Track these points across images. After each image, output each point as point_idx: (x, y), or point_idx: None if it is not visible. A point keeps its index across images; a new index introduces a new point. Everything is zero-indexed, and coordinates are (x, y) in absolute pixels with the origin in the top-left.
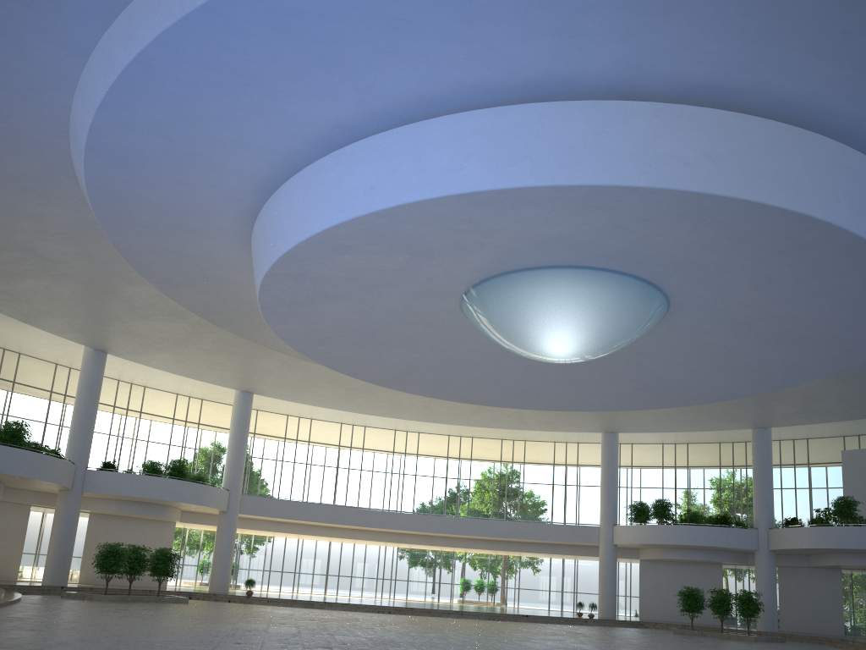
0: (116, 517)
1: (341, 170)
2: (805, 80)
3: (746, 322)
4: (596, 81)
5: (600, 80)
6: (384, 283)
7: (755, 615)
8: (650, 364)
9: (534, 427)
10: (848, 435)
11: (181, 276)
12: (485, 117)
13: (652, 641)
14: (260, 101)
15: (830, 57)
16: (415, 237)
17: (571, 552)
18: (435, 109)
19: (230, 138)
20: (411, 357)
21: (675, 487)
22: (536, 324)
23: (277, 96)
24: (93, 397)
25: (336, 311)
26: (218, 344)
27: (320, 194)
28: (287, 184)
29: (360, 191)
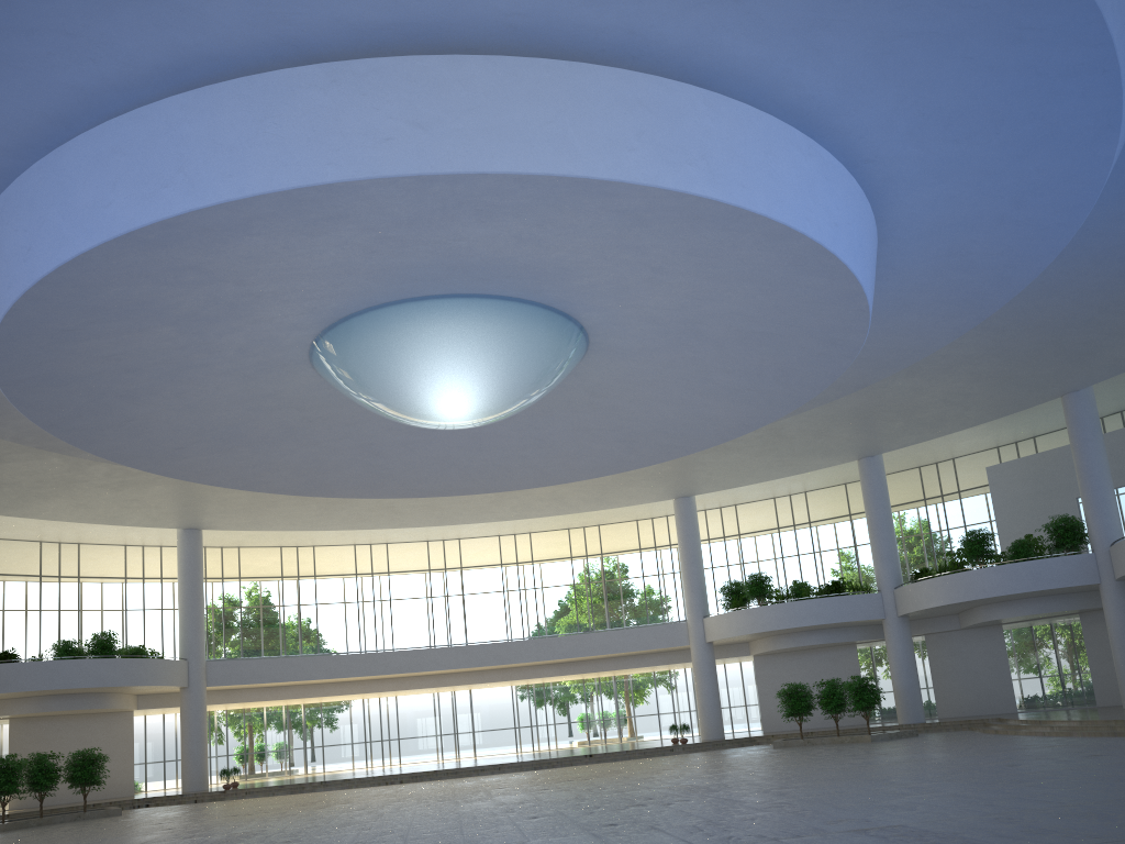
0: (47, 718)
1: None
2: None
3: (688, 329)
4: (247, 49)
5: (252, 47)
6: (185, 367)
7: (874, 707)
8: (622, 405)
9: (584, 508)
10: (1003, 444)
11: None
12: (123, 127)
13: (695, 768)
14: None
15: None
16: (147, 302)
17: (663, 661)
18: (79, 128)
19: None
20: (312, 452)
21: (797, 552)
22: (397, 384)
23: None
24: None
25: (155, 413)
26: (116, 476)
27: None
28: None
29: (20, 257)
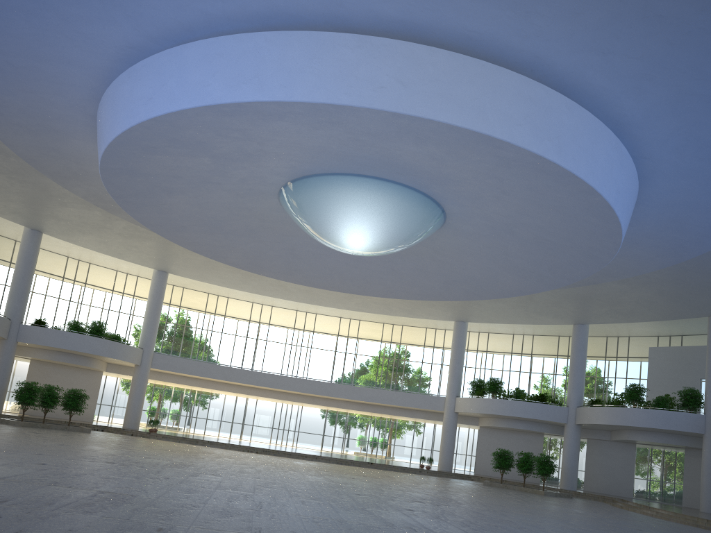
0: (52, 364)
1: (132, 83)
2: (478, 20)
3: (507, 228)
4: (312, 15)
5: (316, 14)
6: (206, 182)
7: (550, 475)
8: (450, 262)
9: (399, 314)
10: (662, 335)
11: (66, 170)
12: (227, 42)
13: (441, 486)
14: (58, 23)
15: (488, 0)
16: (204, 142)
17: (424, 416)
18: (197, 35)
19: (51, 54)
20: (258, 246)
21: (520, 370)
22: (329, 221)
23: (70, 19)
24: (28, 267)
25: (178, 204)
26: (129, 230)
27: (120, 103)
28: (105, 94)
29: (143, 101)
